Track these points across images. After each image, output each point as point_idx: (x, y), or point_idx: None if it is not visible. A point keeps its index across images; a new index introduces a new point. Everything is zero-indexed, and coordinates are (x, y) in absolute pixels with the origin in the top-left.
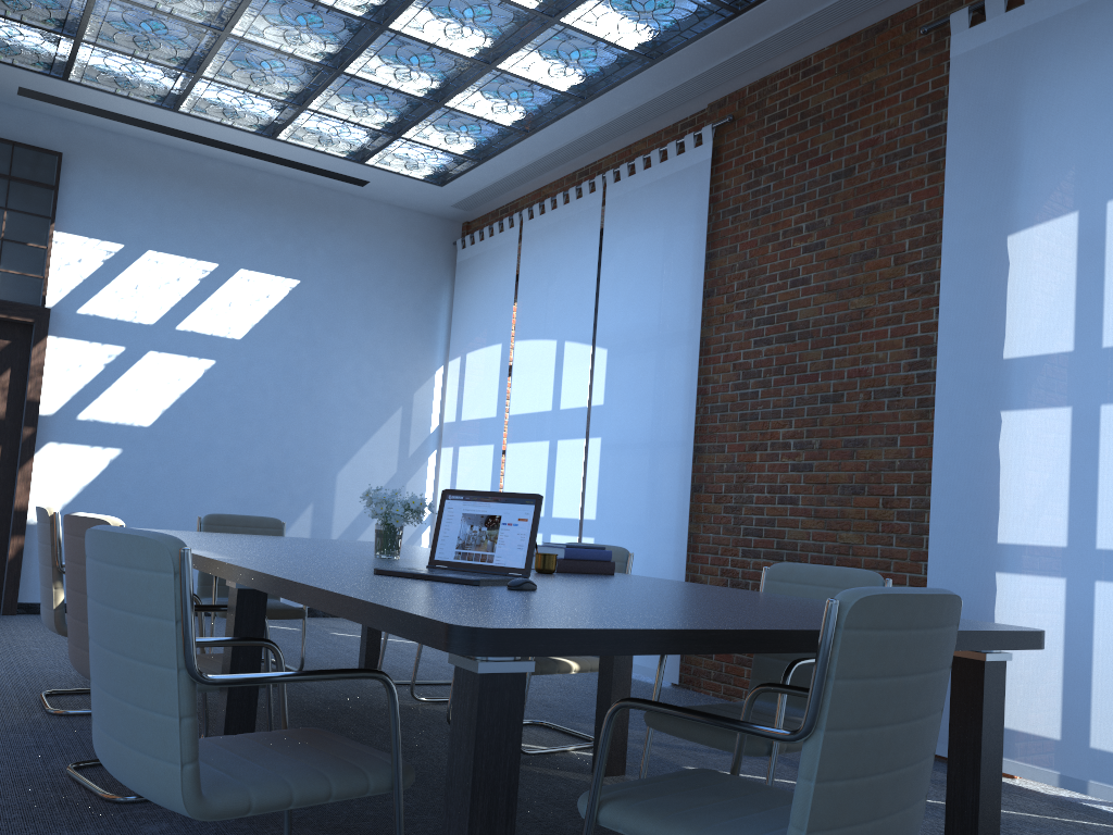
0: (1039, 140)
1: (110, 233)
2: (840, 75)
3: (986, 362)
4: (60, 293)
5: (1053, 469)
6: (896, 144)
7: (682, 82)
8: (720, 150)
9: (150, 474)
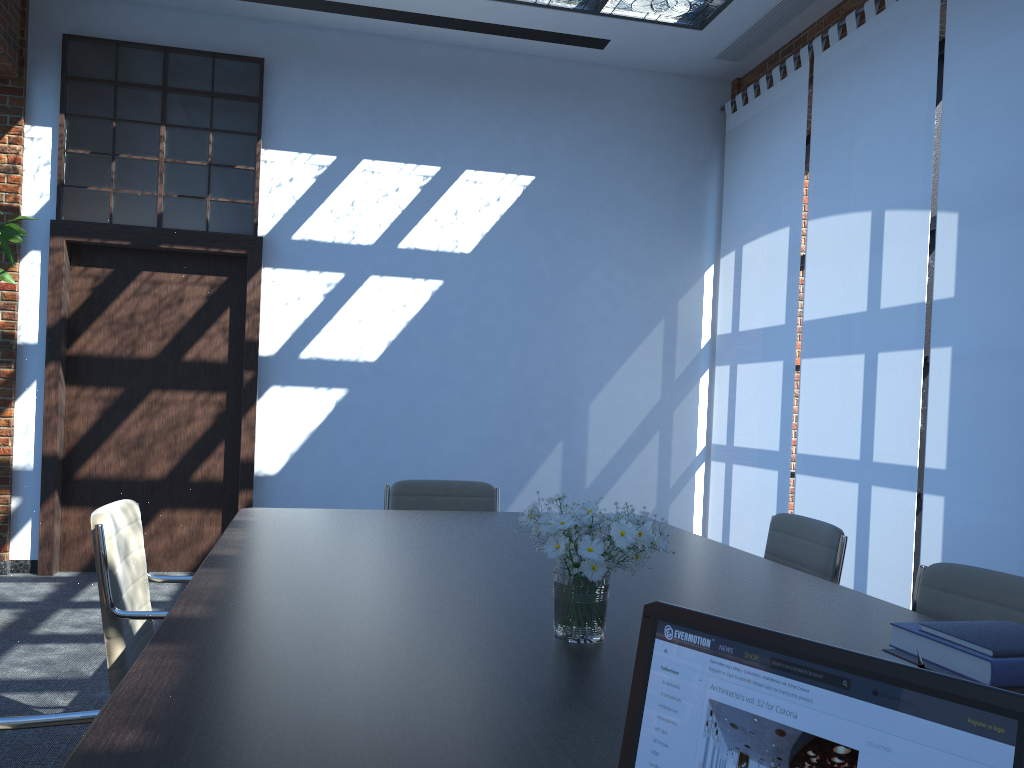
0: None
1: (320, 144)
2: None
3: None
4: (273, 218)
5: None
6: None
7: None
8: None
9: (379, 415)
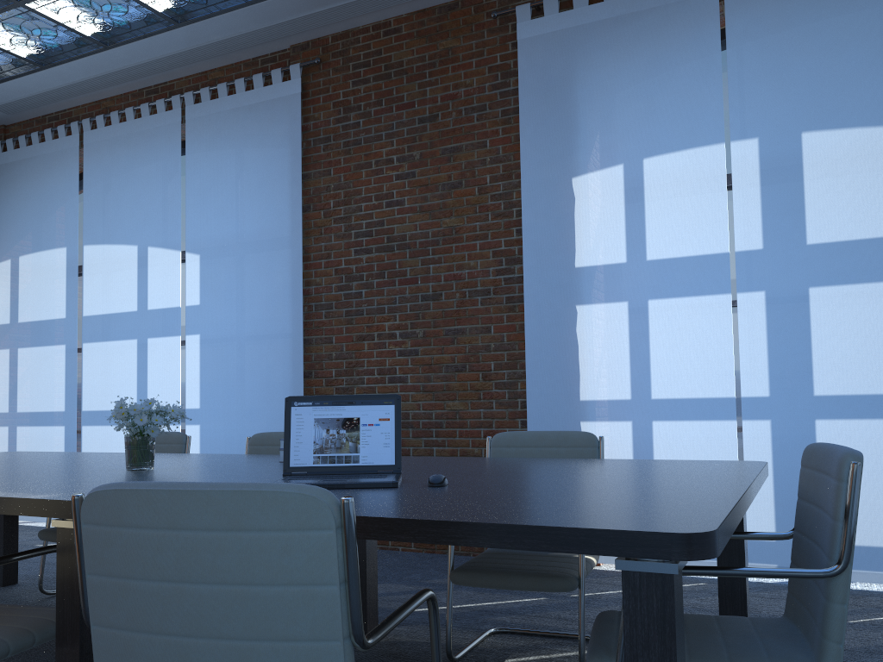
0: (591, 110)
1: None
2: (419, 39)
3: (562, 270)
4: None
5: (618, 345)
6: (473, 100)
7: (276, 22)
8: (306, 87)
9: None
